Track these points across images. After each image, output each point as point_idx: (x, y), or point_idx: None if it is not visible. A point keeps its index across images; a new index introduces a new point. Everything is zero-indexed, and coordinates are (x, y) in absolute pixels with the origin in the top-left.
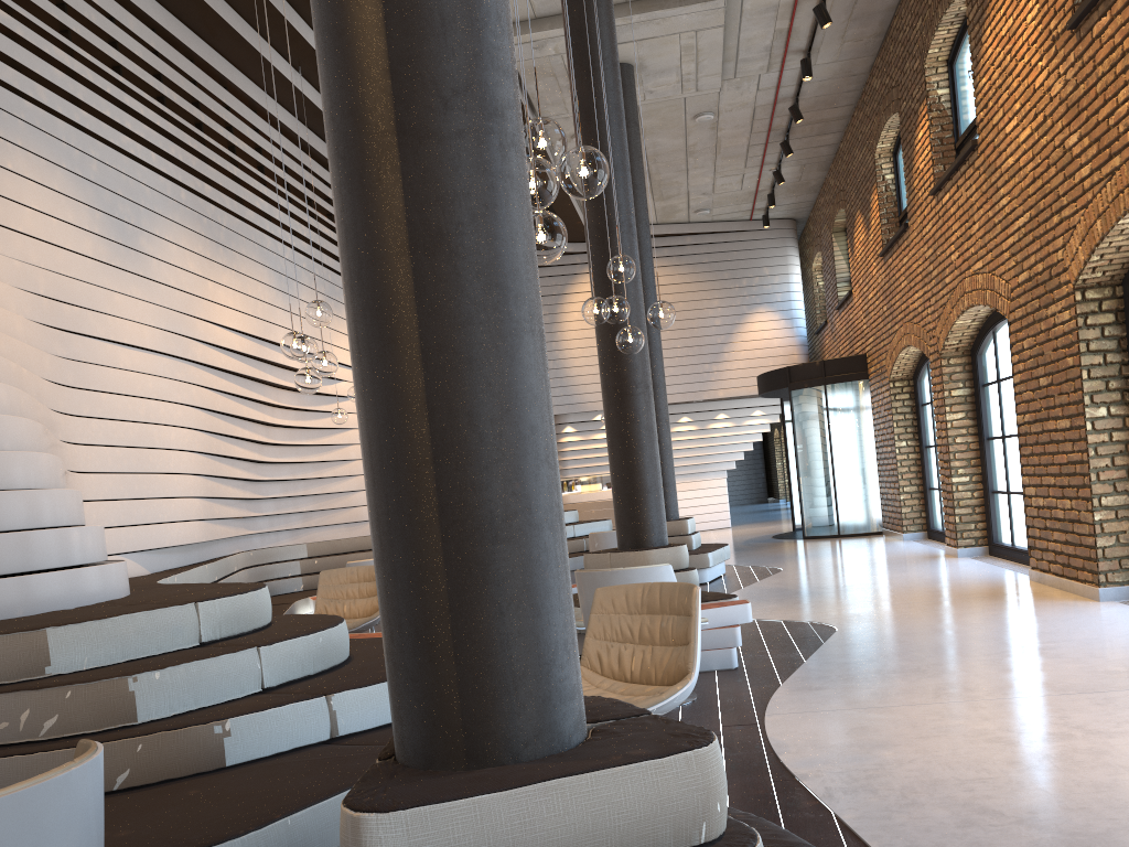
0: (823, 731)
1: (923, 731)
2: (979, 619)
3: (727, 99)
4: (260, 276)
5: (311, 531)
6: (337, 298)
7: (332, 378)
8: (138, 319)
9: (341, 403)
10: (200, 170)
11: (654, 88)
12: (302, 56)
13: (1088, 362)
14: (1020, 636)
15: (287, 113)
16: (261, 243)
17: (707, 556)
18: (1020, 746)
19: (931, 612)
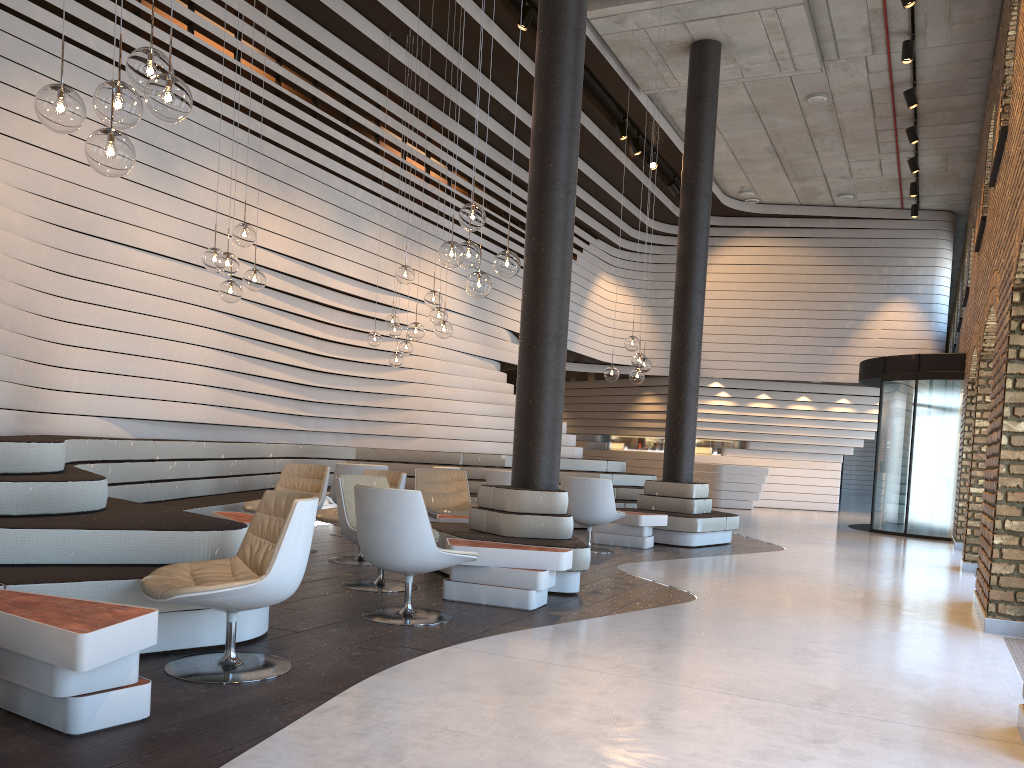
0: (454, 668)
1: (526, 688)
2: (831, 621)
3: (837, 81)
4: (320, 210)
5: (362, 437)
6: (417, 239)
7: (398, 308)
8: (161, 230)
9: (404, 331)
10: (263, 114)
11: (749, 66)
12: (389, 23)
13: (1016, 370)
14: (824, 642)
15: (384, 73)
16: (327, 182)
17: (696, 521)
18: (566, 719)
19: (806, 607)
